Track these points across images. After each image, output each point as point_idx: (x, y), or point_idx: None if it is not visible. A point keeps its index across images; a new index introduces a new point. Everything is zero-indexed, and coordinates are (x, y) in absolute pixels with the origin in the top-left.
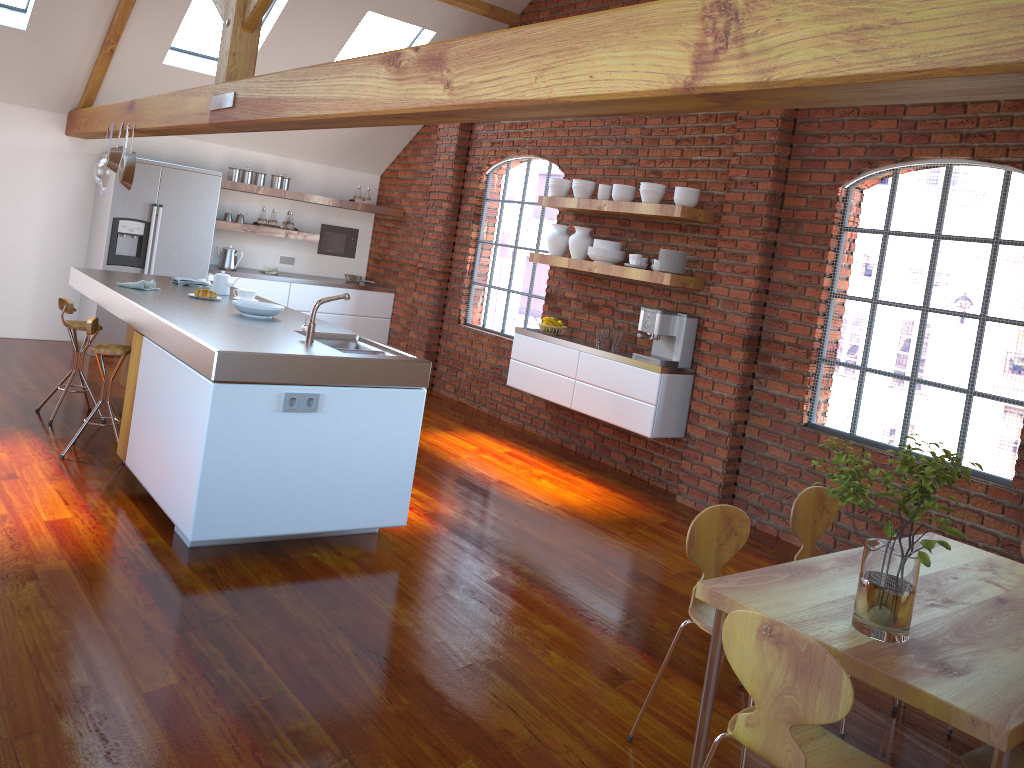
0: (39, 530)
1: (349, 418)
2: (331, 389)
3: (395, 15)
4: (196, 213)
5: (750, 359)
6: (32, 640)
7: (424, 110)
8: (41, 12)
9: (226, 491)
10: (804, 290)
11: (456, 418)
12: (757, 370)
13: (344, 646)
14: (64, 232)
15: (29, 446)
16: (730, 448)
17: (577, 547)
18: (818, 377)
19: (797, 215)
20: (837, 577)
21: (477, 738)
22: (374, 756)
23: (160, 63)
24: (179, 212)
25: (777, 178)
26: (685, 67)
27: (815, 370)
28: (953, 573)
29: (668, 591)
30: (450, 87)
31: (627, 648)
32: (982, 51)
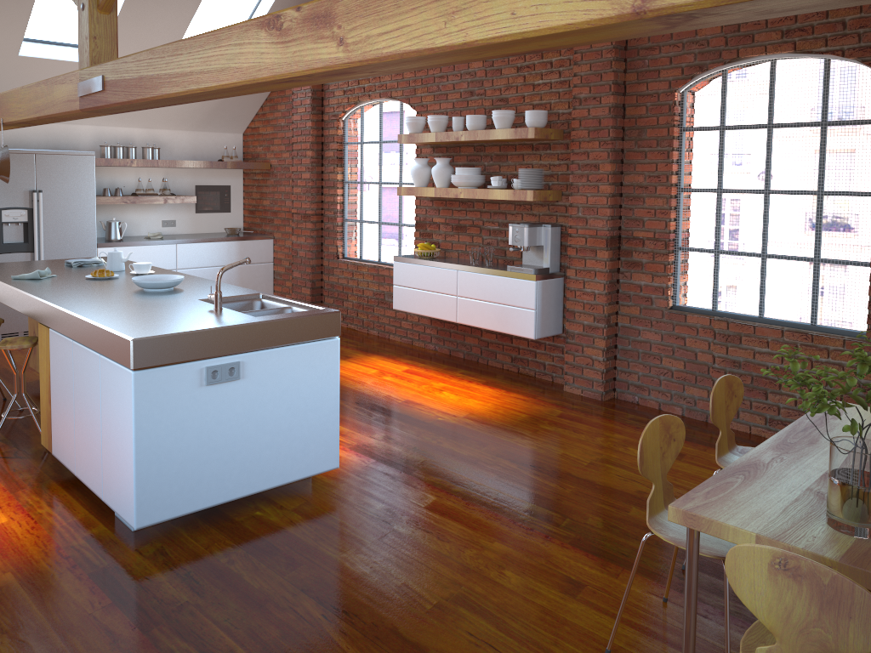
0: None
1: (271, 379)
2: (250, 355)
3: None
4: (76, 193)
5: (614, 257)
6: None
7: (317, 71)
8: None
9: (163, 473)
10: (655, 189)
11: (351, 345)
12: (621, 265)
13: (312, 610)
14: None
15: None
16: (607, 338)
17: (495, 454)
18: (677, 264)
19: (639, 122)
20: (783, 469)
21: None
22: None
23: (16, 55)
24: (59, 194)
25: (617, 91)
26: None
27: (674, 258)
28: None
29: (588, 483)
30: (344, 44)
31: (572, 552)
32: None
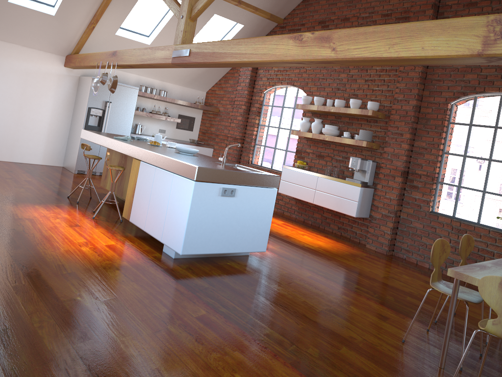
0: (105, 249)
1: (246, 200)
2: (240, 186)
3: (226, 16)
4: (126, 106)
5: (404, 181)
6: (134, 294)
7: (318, 60)
8: (63, 7)
9: (196, 232)
10: (430, 150)
11: None
12: (406, 186)
13: (265, 301)
14: (61, 113)
15: (75, 212)
16: (394, 222)
17: (336, 264)
18: (436, 190)
19: (427, 116)
20: (497, 269)
21: (341, 339)
22: (304, 344)
23: (114, 34)
24: (118, 105)
25: (418, 99)
26: (478, 45)
27: (435, 187)
28: None
29: (384, 284)
30: (335, 50)
31: (381, 306)
32: None
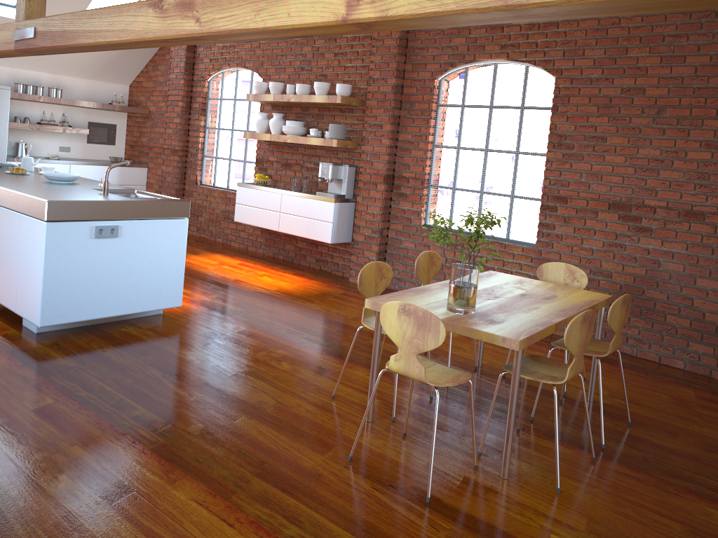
0: None
1: (139, 240)
2: (126, 222)
3: None
4: None
5: (388, 189)
6: None
7: (182, 36)
8: None
9: (61, 292)
10: (418, 144)
11: (201, 246)
12: (393, 195)
13: (155, 373)
14: None
15: None
16: (380, 244)
17: (291, 310)
18: (429, 196)
19: (411, 98)
20: (440, 292)
21: (245, 407)
22: (186, 421)
23: None
24: None
25: (398, 76)
26: (342, 8)
27: (427, 192)
28: (500, 286)
29: (348, 327)
30: (199, 21)
31: (327, 356)
32: (485, 0)
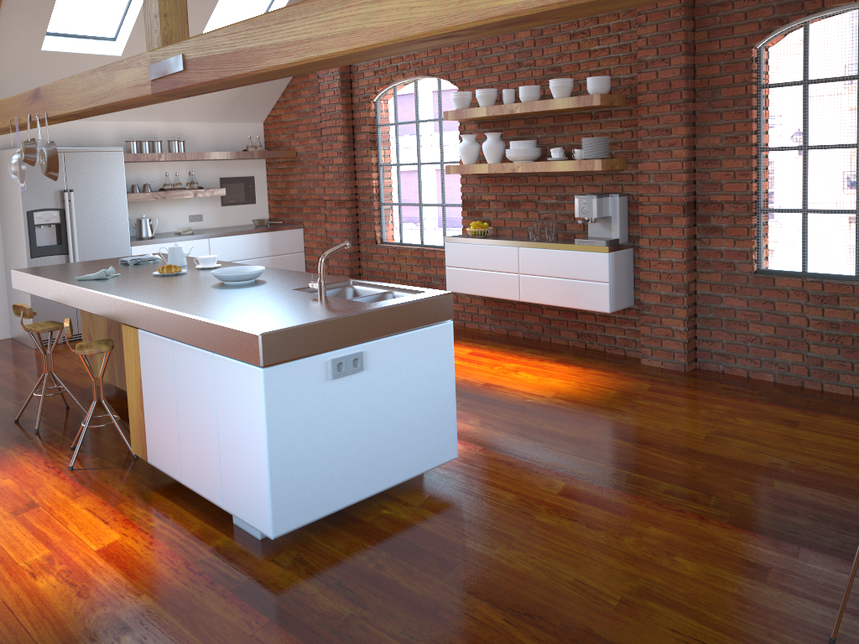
0: (96, 564)
1: (392, 368)
2: (371, 344)
3: None
4: (106, 191)
5: (691, 223)
6: None
7: (494, 20)
8: None
9: (296, 476)
10: (733, 150)
11: None
12: (698, 232)
13: (490, 615)
14: None
15: (30, 464)
16: (687, 307)
17: (604, 434)
18: (760, 227)
19: (712, 82)
20: None
21: None
22: None
23: (39, 50)
24: (90, 193)
25: (688, 51)
26: None
27: (756, 221)
28: None
29: (715, 458)
30: None
31: (736, 532)
32: None
